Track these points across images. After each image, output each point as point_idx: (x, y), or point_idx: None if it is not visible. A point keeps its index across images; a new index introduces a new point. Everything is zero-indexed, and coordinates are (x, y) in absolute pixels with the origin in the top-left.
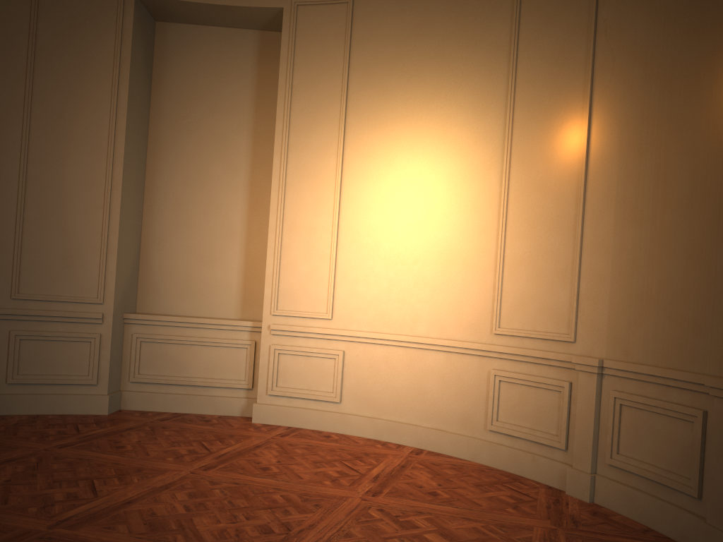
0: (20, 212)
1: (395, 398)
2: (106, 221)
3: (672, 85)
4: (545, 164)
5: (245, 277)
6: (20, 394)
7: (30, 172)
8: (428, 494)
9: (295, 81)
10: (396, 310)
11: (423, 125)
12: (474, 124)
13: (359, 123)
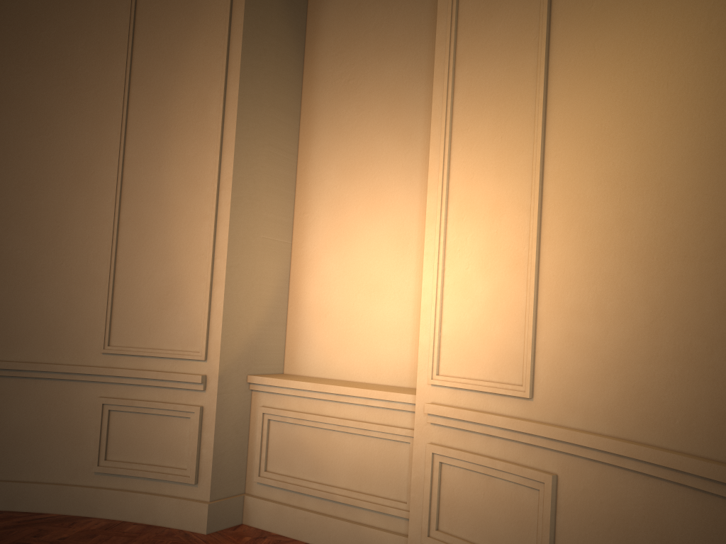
0: (113, 234)
1: None
2: (210, 237)
3: None
4: None
5: None
6: (106, 489)
7: (127, 178)
8: None
9: None
10: (672, 385)
11: None
12: None
13: None
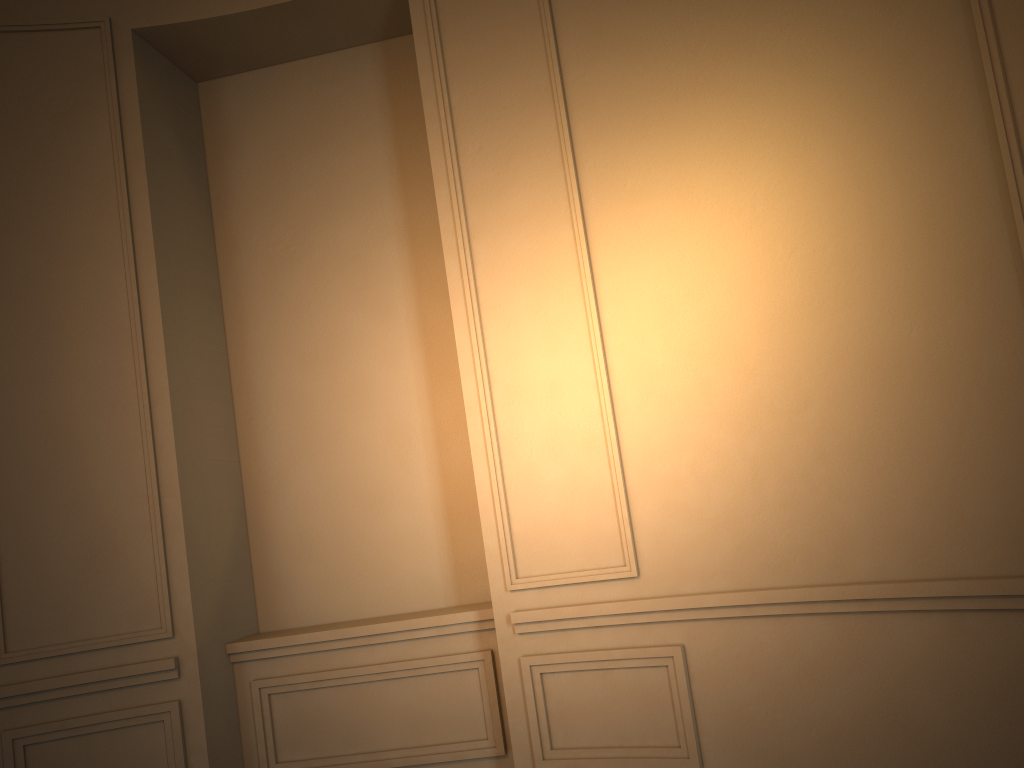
0: None
1: (836, 744)
2: (151, 471)
3: None
4: None
5: (449, 519)
6: None
7: None
8: None
9: (455, 98)
10: (785, 529)
11: (747, 87)
12: (876, 34)
13: (602, 136)
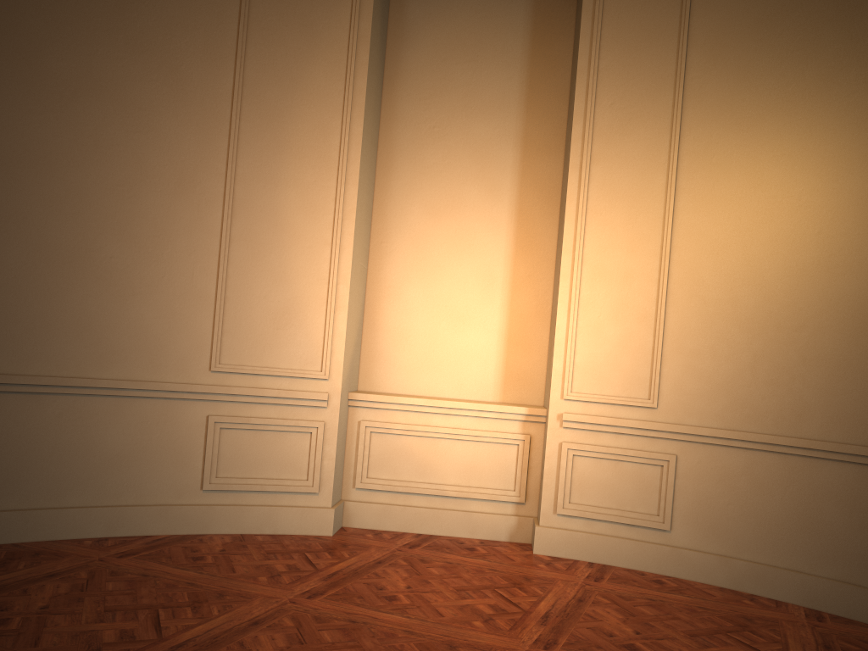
0: (224, 250)
1: (764, 529)
2: (334, 264)
3: None
4: None
5: (508, 344)
6: (220, 506)
7: (238, 194)
8: None
9: (602, 63)
10: (766, 398)
11: (816, 121)
12: None
13: (704, 121)
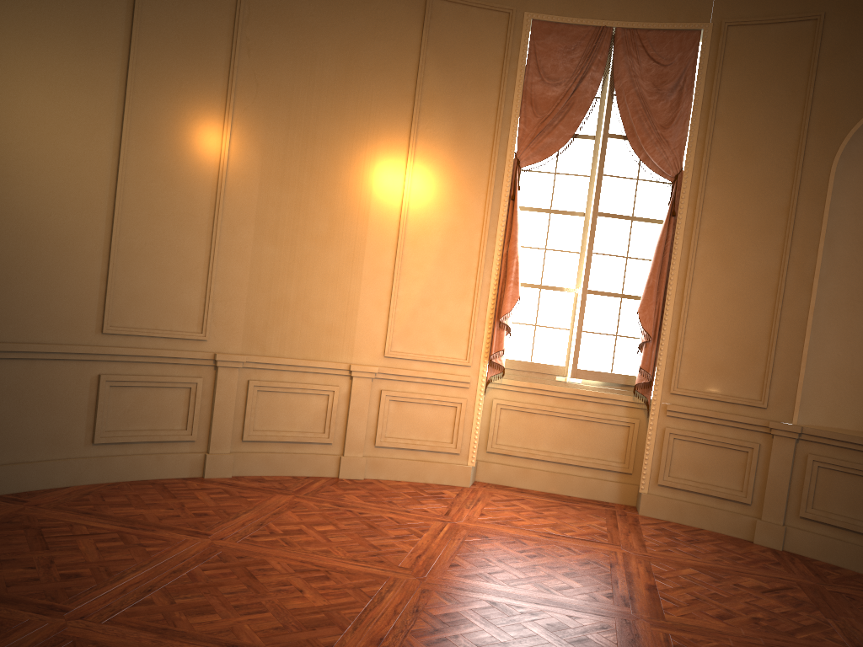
0: None
1: None
2: None
3: (315, 143)
4: (174, 152)
5: None
6: None
7: None
8: (203, 516)
9: None
10: None
11: None
12: (77, 59)
13: None
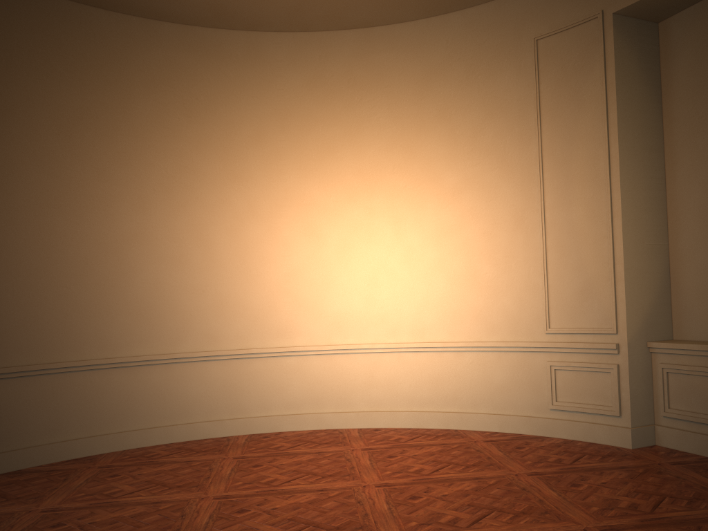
0: (543, 256)
1: None
2: (610, 250)
3: None
4: None
5: None
6: (559, 420)
7: (547, 219)
8: None
9: None
10: None
11: None
12: None
13: None
